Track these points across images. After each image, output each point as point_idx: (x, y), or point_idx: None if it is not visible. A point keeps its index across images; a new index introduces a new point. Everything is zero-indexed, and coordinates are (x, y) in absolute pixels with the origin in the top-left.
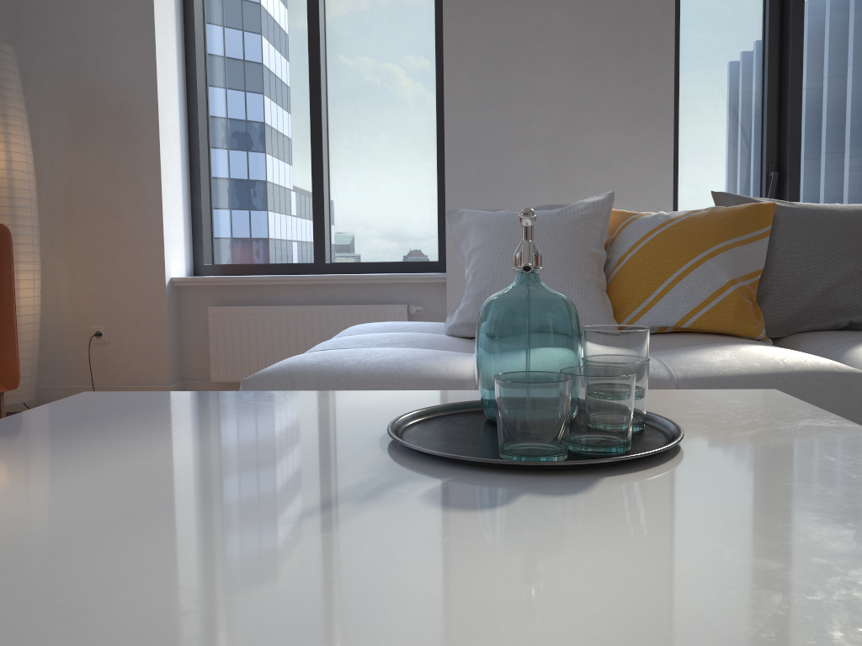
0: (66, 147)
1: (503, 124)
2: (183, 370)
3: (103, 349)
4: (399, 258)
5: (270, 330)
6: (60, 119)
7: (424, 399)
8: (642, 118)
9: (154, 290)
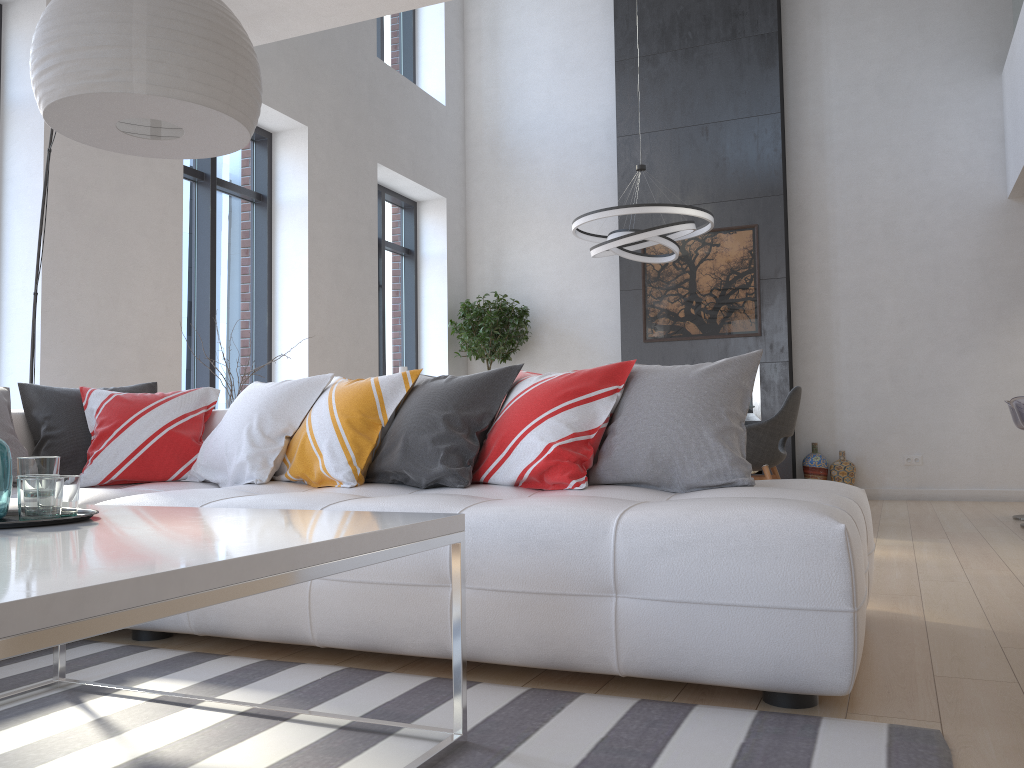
0: None
1: None
2: None
3: None
4: None
5: None
6: None
7: None
8: None
9: None
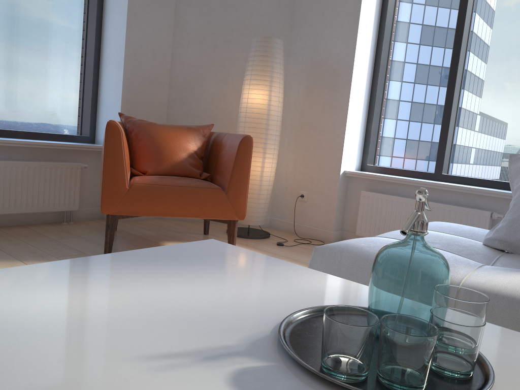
0: (303, 93)
1: None
2: (343, 224)
3: (303, 204)
4: (497, 178)
5: (394, 211)
6: (302, 77)
7: (364, 296)
8: None
9: (333, 176)
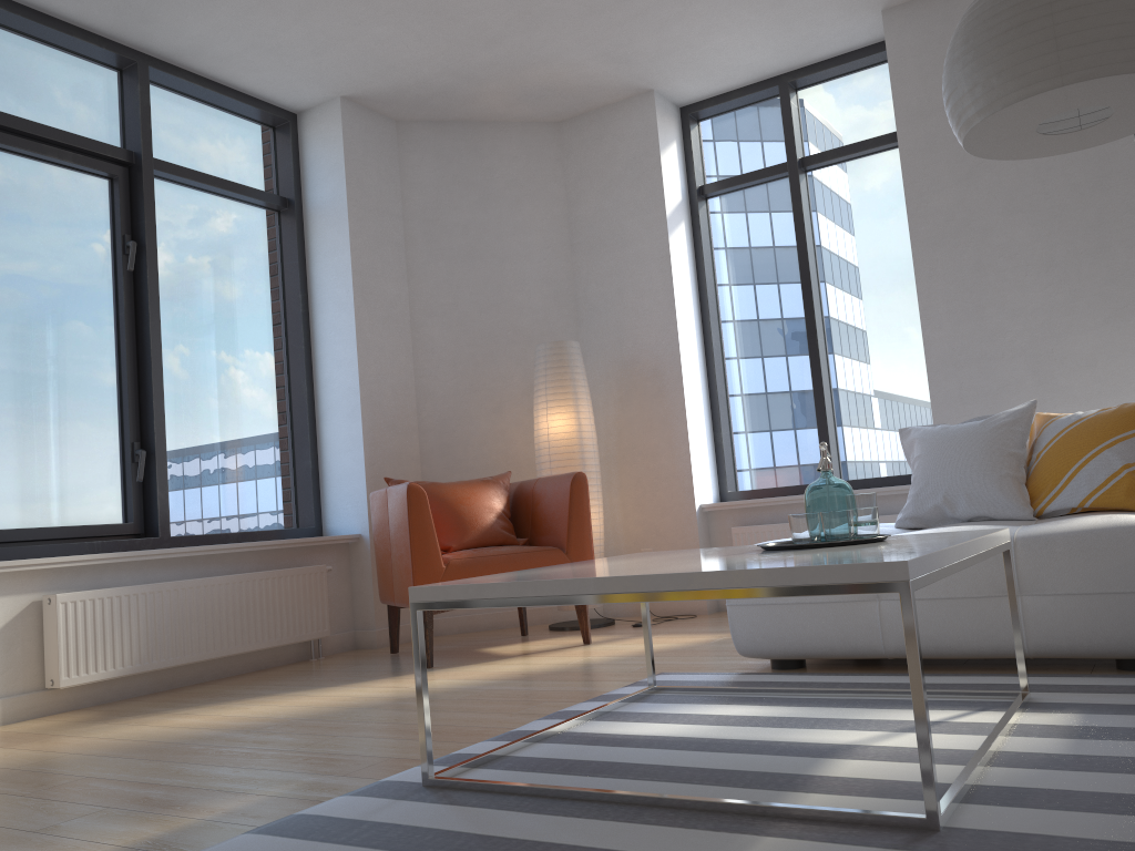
0: (616, 407)
1: (980, 338)
2: None
3: None
4: (906, 471)
5: None
6: (610, 385)
7: None
8: (1124, 313)
9: (687, 516)
